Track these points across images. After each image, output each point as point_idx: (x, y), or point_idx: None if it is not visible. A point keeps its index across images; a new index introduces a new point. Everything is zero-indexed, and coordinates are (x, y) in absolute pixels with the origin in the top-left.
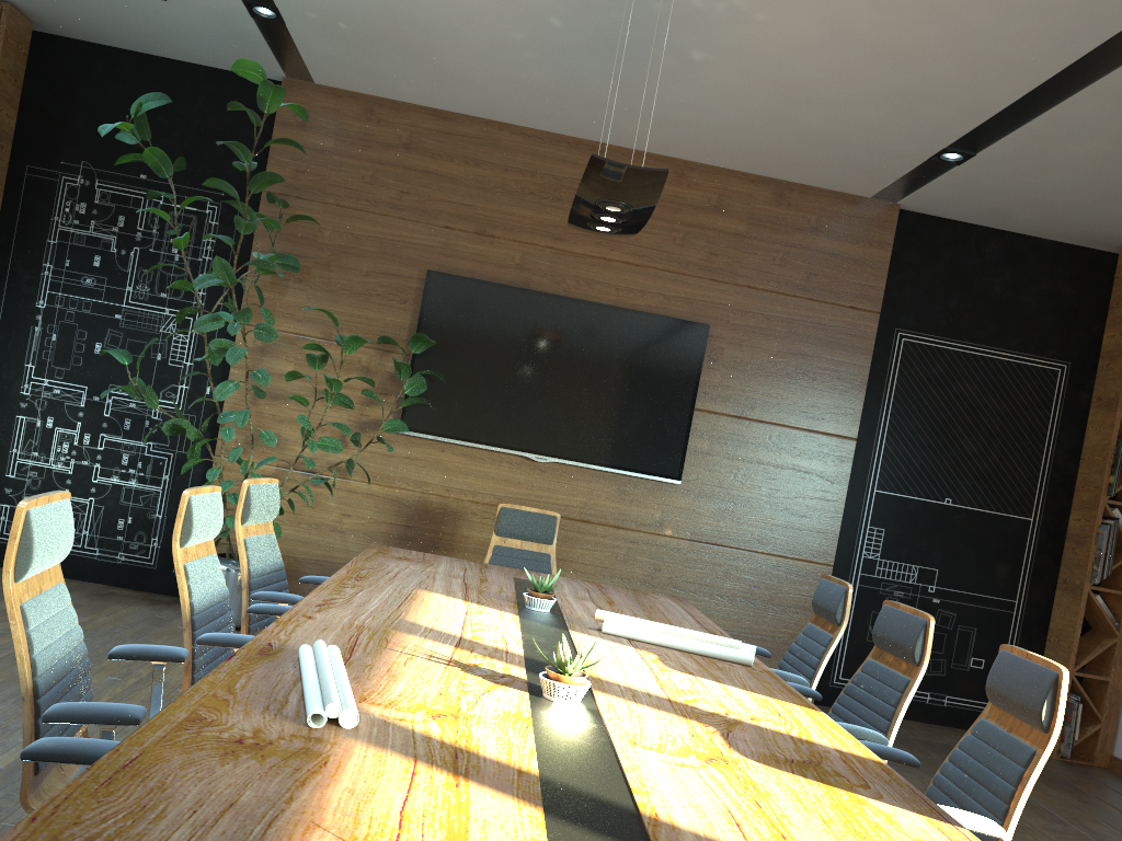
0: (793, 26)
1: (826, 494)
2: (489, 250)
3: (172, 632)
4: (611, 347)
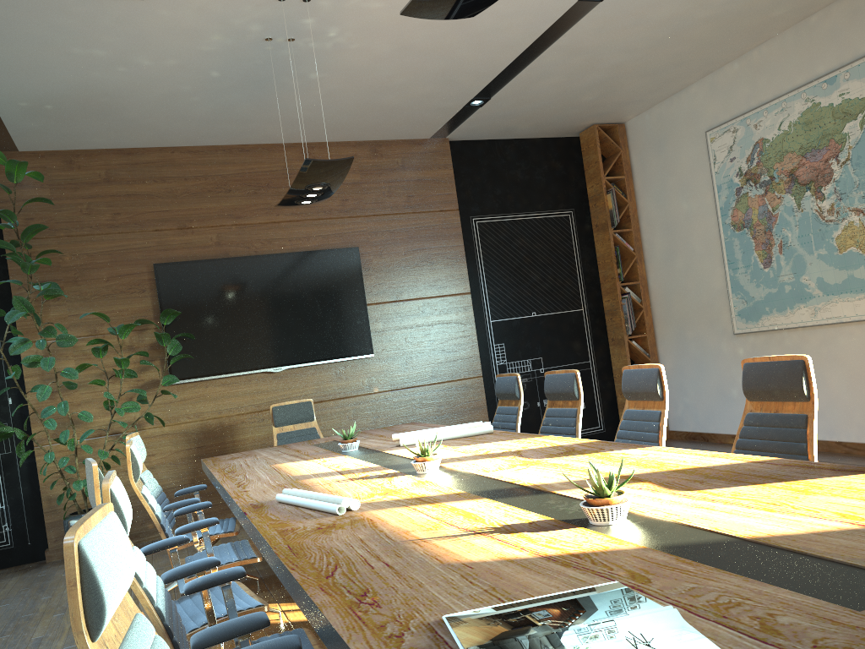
0: (375, 47)
1: (464, 333)
2: (192, 238)
3: (63, 579)
4: (300, 280)
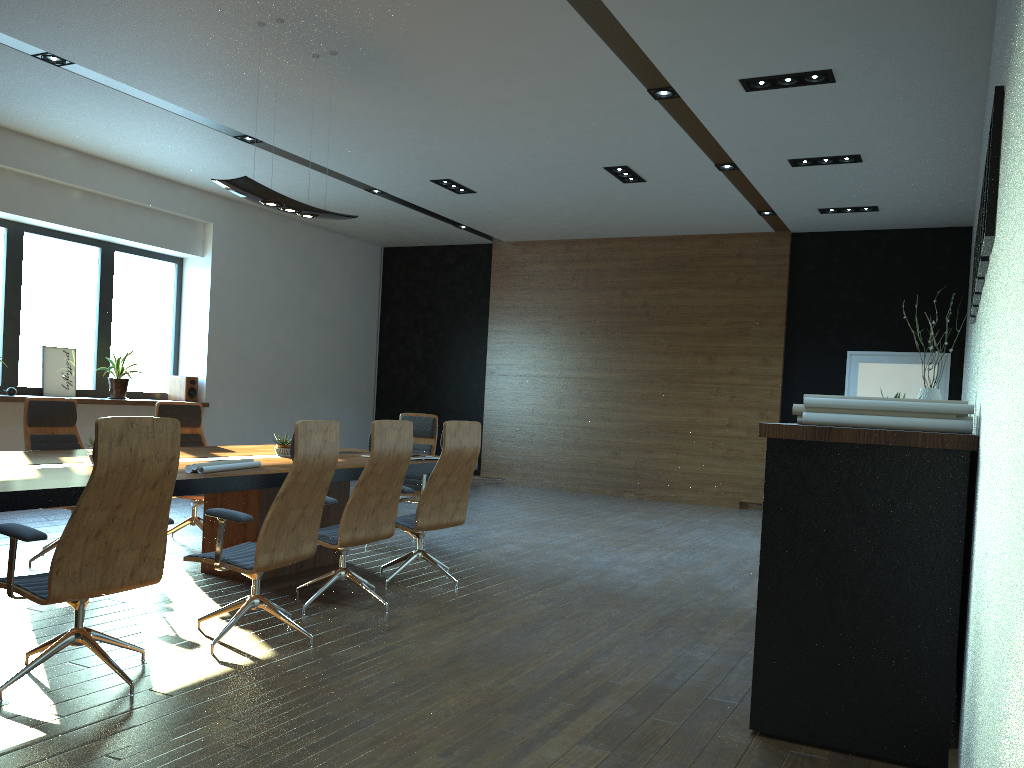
0: None
1: None
2: None
3: None
4: None
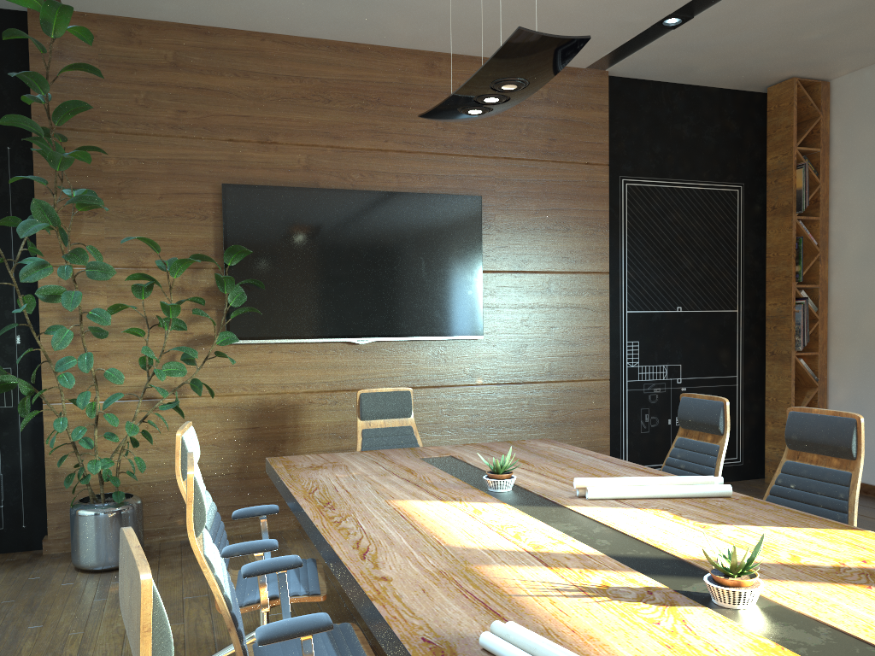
0: None
1: (594, 322)
2: (275, 156)
3: (61, 592)
4: (404, 229)
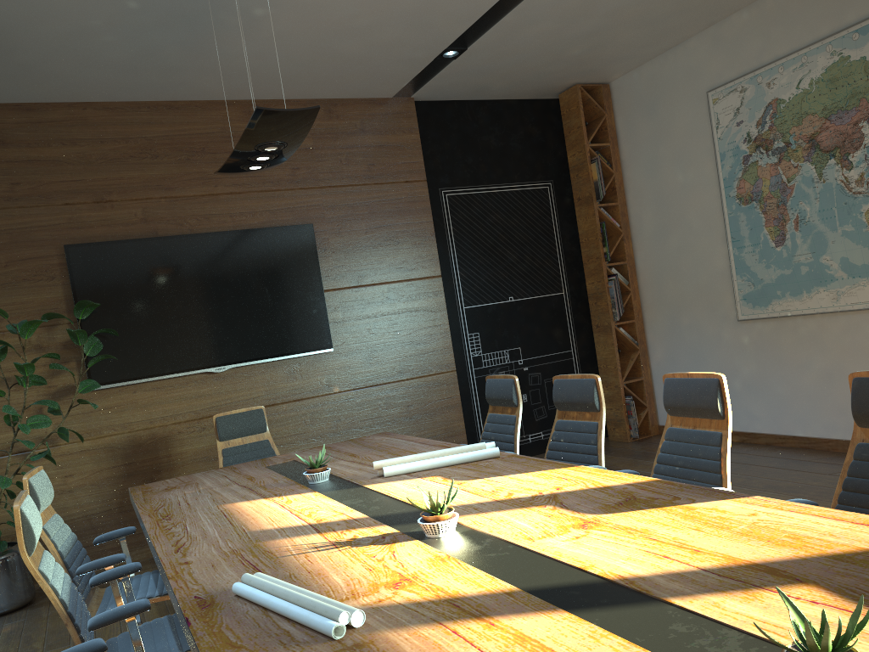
0: None
1: (435, 321)
2: (112, 213)
3: None
4: (244, 263)
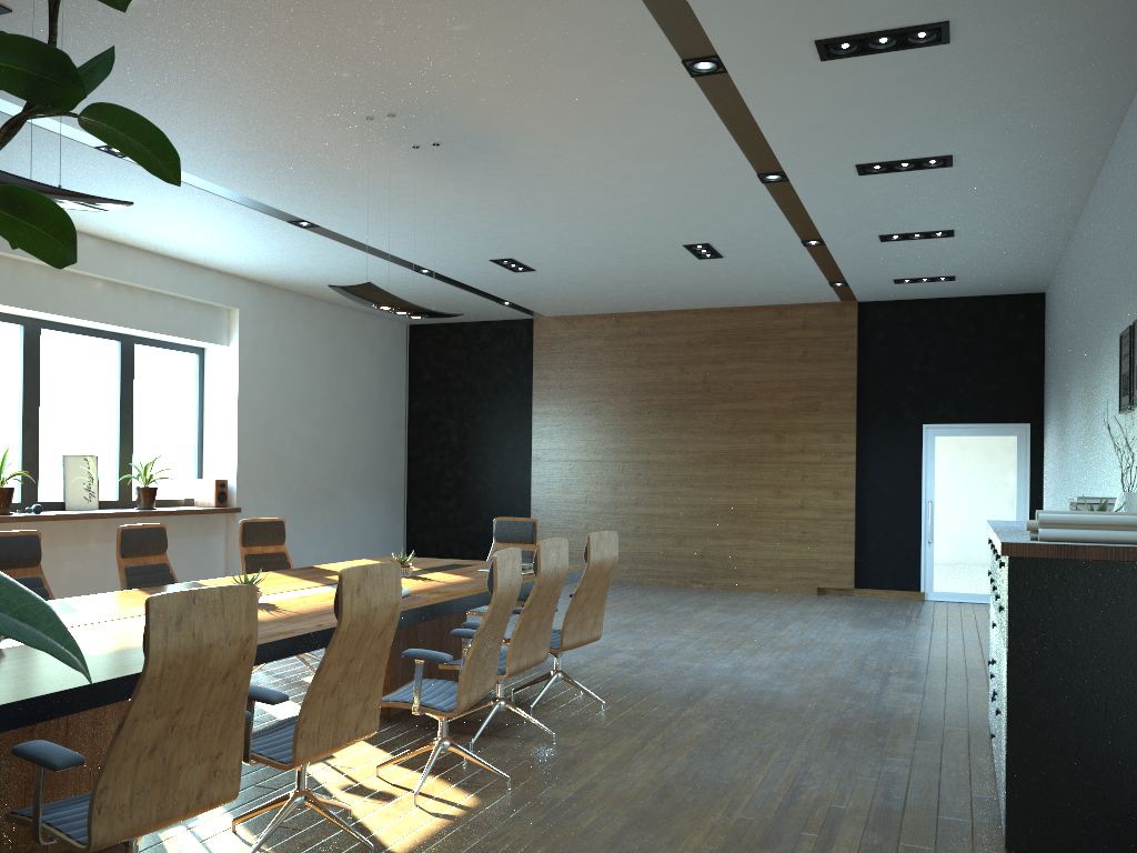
0: None
1: None
2: None
3: None
4: None
